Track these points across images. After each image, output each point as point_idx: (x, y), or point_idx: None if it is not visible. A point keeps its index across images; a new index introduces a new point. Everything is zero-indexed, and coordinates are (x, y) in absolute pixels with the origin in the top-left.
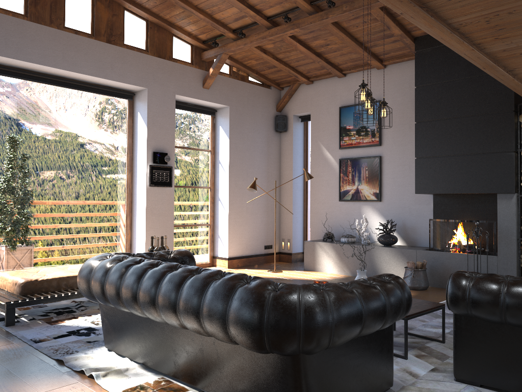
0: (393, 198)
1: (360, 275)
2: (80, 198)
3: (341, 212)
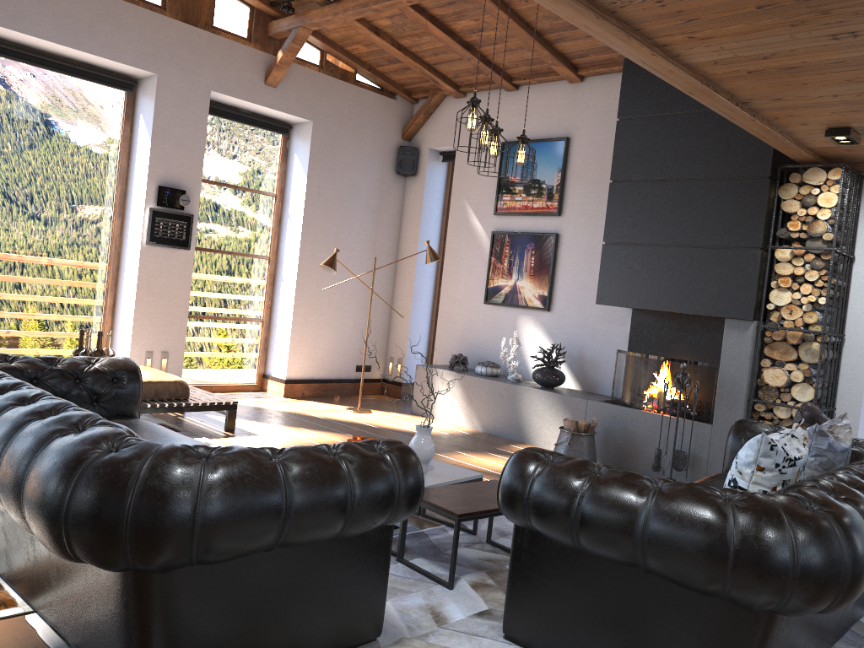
0: (569, 308)
1: (419, 434)
2: (21, 253)
3: (486, 322)
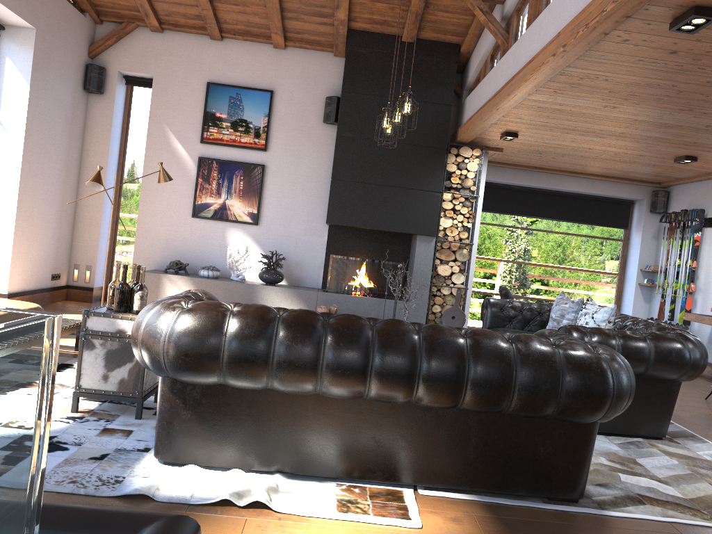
0: (275, 223)
1: None
2: None
3: (193, 233)
